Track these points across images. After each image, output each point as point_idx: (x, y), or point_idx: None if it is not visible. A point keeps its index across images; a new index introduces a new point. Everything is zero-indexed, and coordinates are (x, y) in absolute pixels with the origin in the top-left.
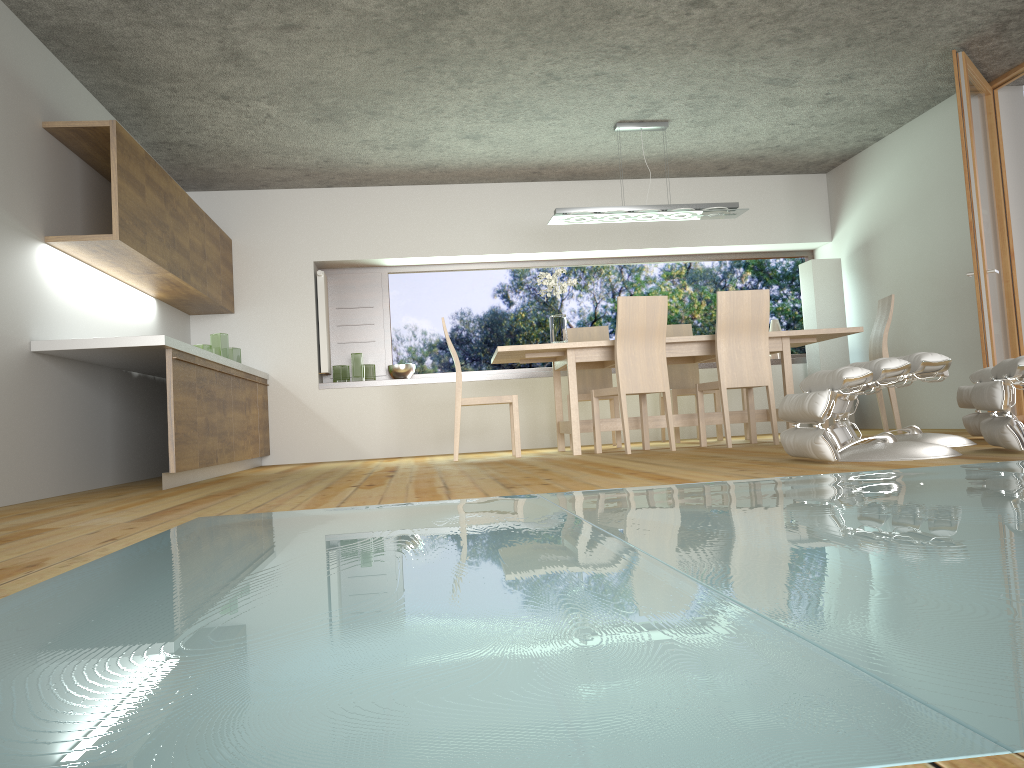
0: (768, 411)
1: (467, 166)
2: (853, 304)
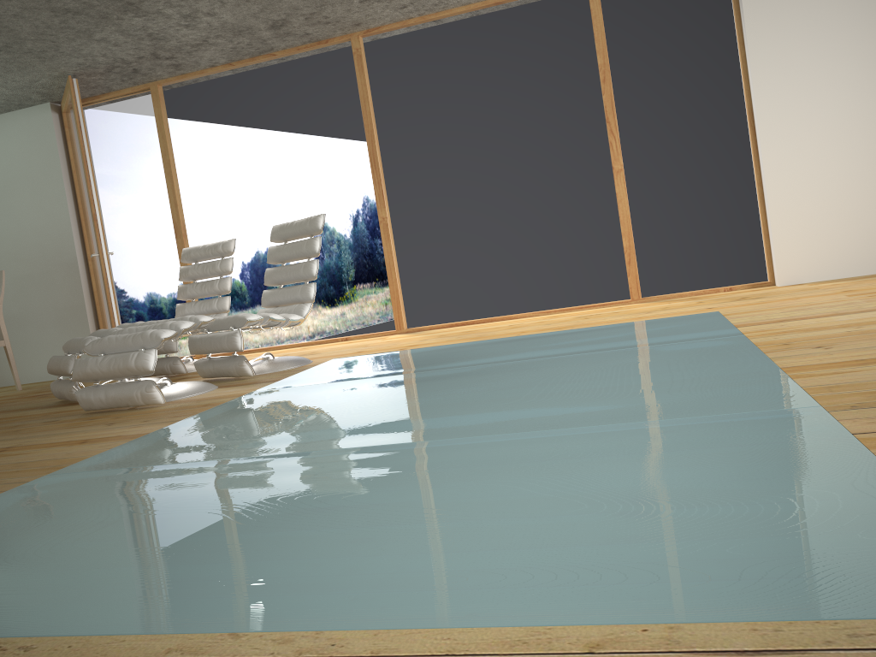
0: None
1: None
2: None
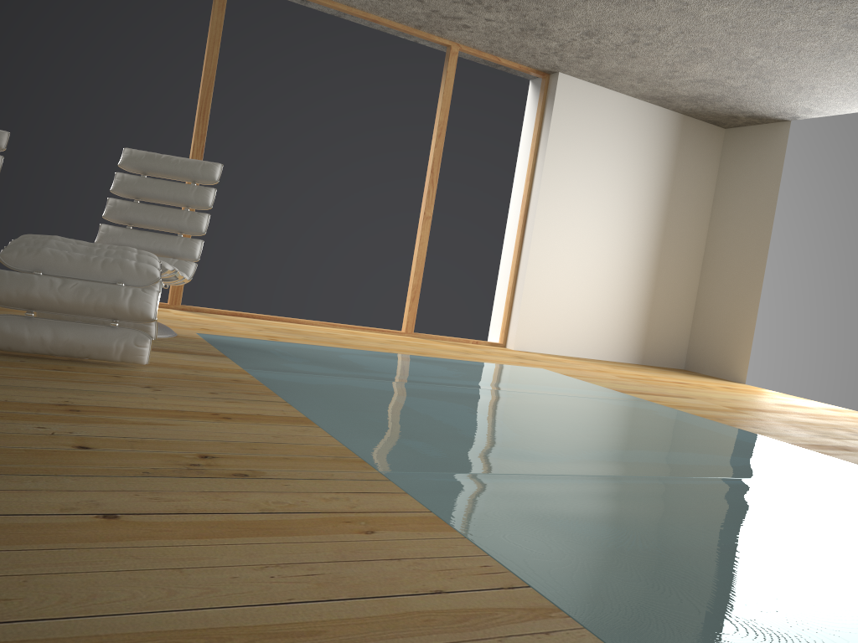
0: None
1: None
2: None
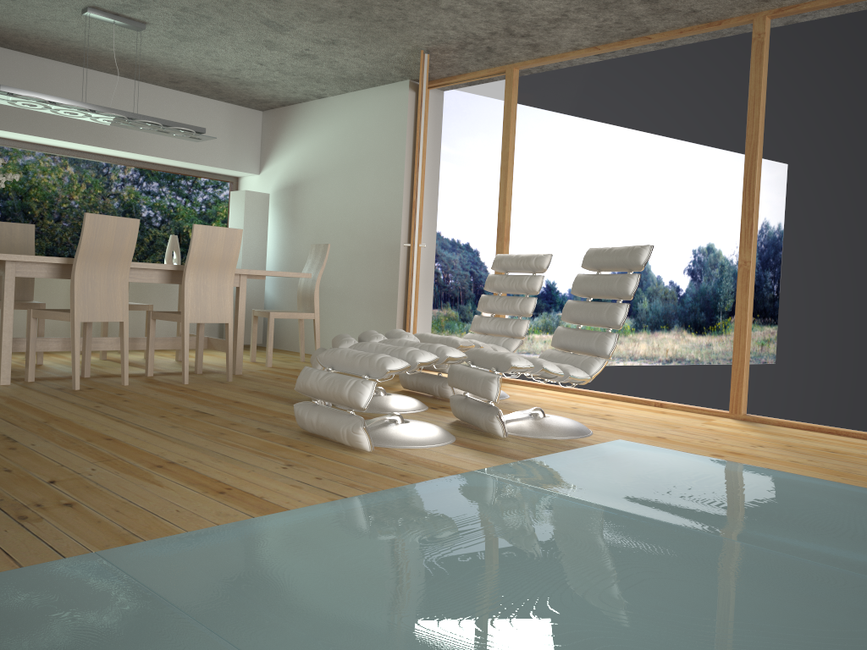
0: (210, 339)
1: None
2: (273, 236)
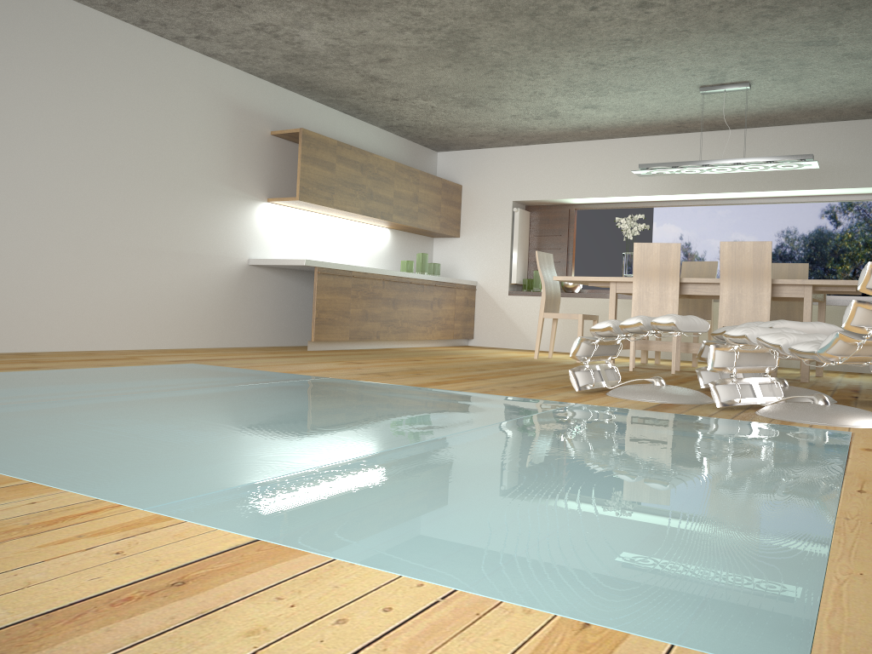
0: None
1: (613, 126)
2: None
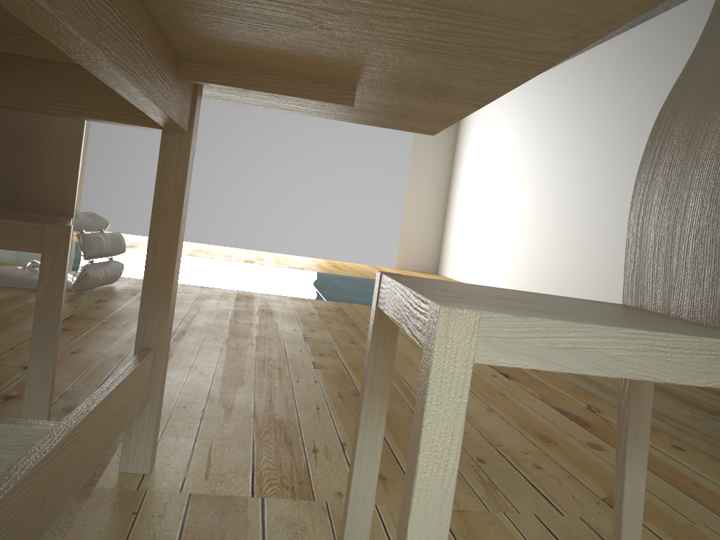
0: None
1: None
2: None
